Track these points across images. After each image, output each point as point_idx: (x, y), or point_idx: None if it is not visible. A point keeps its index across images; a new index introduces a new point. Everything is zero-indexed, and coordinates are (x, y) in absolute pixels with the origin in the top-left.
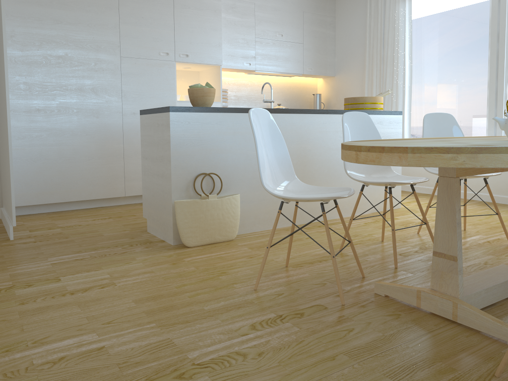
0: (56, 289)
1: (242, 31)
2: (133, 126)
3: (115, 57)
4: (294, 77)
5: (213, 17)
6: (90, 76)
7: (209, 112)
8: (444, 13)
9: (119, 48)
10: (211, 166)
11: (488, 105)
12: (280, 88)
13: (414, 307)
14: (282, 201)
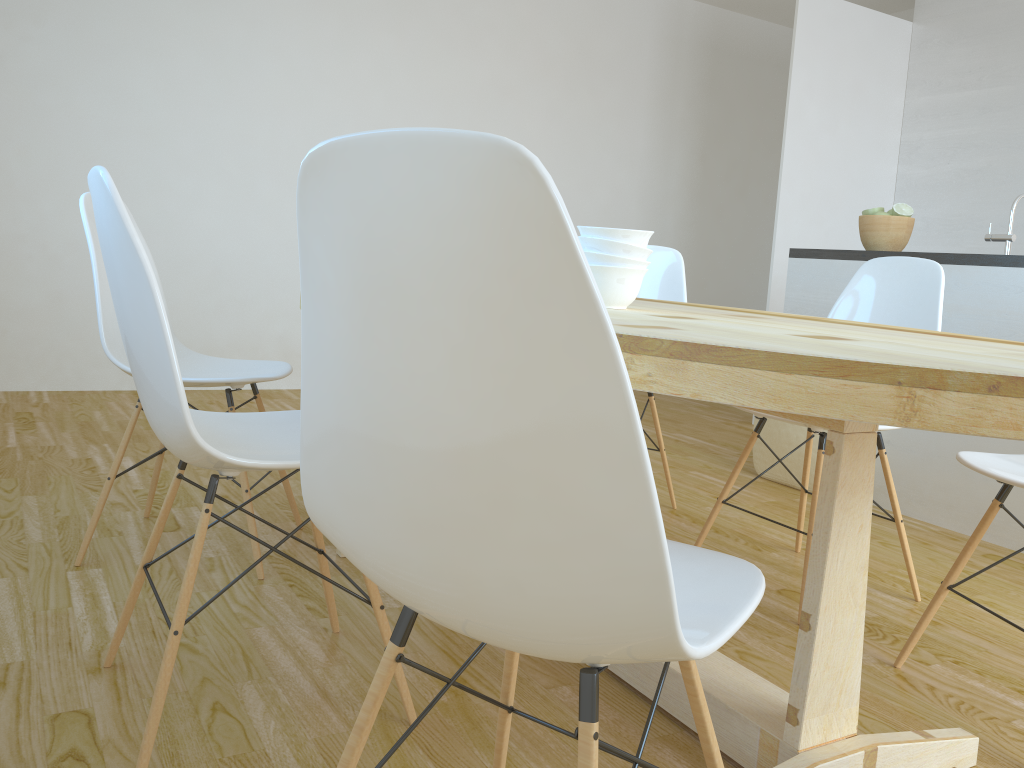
0: None
1: None
2: None
3: None
4: None
5: None
6: None
7: (847, 260)
8: None
9: None
10: None
11: None
12: None
13: None
14: None
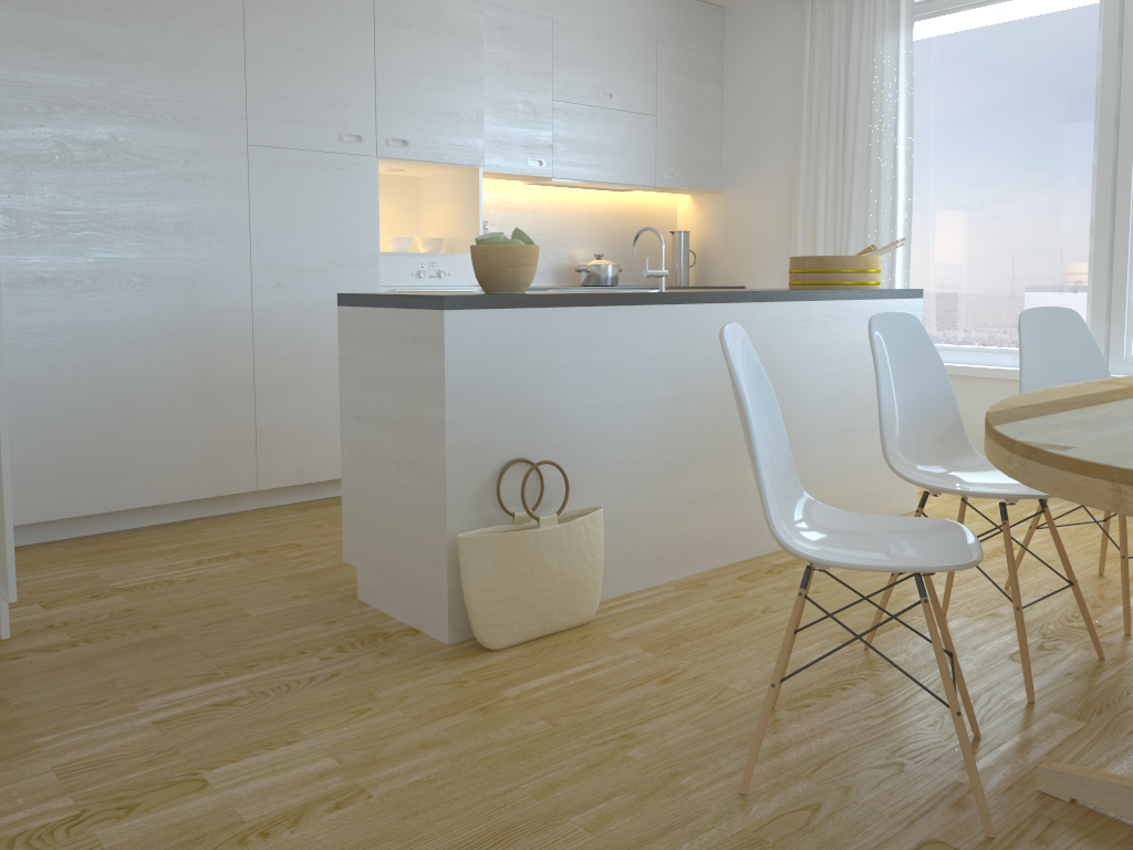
0: (211, 821)
1: (525, 84)
2: (278, 317)
3: (236, 145)
4: (629, 192)
5: (465, 51)
6: (173, 193)
7: (531, 308)
8: (988, 61)
9: (244, 124)
10: (534, 442)
11: (1091, 274)
12: (598, 216)
13: None
14: (809, 565)
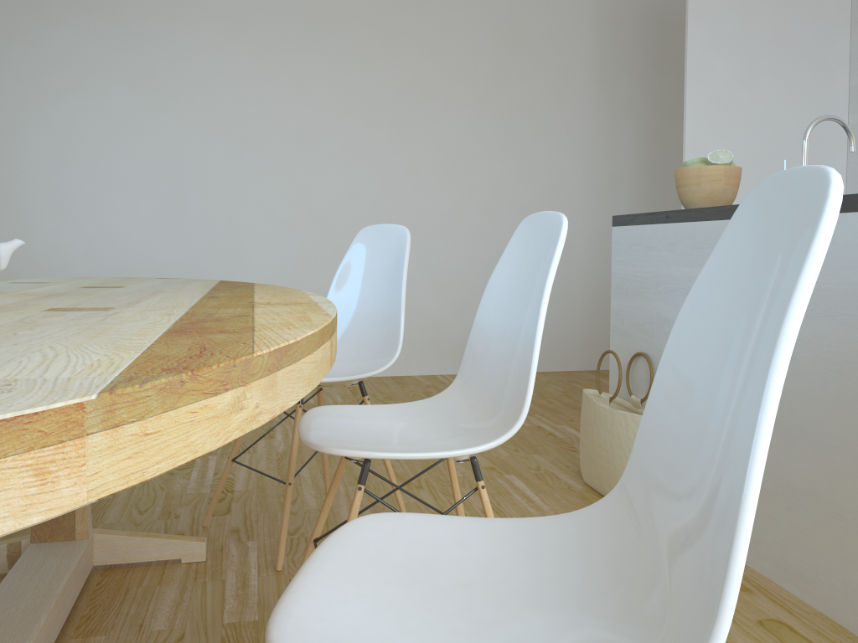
0: None
1: None
2: None
3: None
4: None
5: None
6: None
7: (655, 224)
8: None
9: None
10: (653, 343)
11: None
12: None
13: (117, 564)
14: None
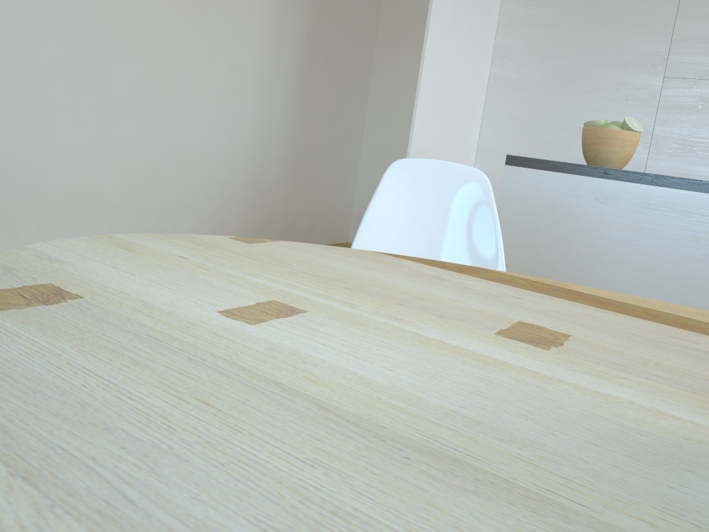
0: None
1: None
2: None
3: (654, 78)
4: None
5: None
6: (603, 109)
7: (583, 176)
8: None
9: (664, 63)
10: (565, 280)
11: None
12: None
13: None
14: None
